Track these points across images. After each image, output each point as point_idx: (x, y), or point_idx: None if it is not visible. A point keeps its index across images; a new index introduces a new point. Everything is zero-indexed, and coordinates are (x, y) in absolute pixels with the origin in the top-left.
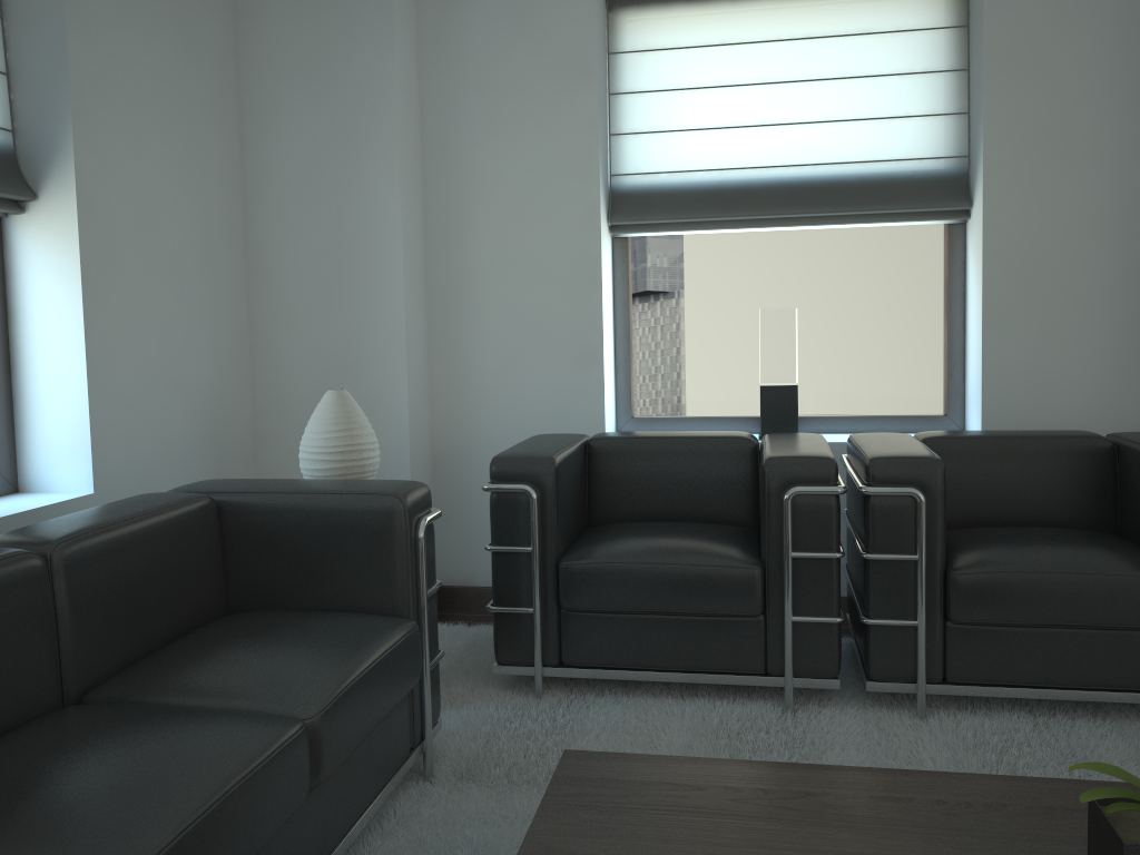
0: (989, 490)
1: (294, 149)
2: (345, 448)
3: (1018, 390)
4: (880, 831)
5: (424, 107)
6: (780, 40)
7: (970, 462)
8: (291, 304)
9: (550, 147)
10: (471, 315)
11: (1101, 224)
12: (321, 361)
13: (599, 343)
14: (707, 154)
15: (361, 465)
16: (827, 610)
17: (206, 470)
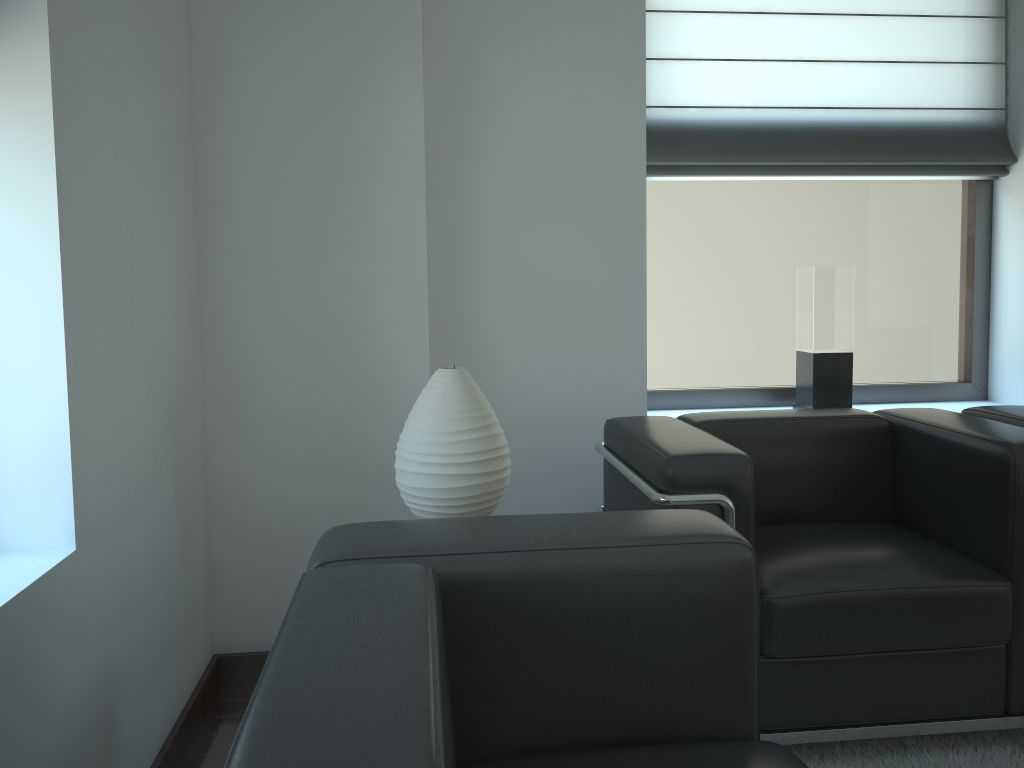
0: None
1: (270, 35)
2: (485, 454)
3: None
4: None
5: (425, 1)
6: None
7: None
8: (262, 248)
9: (586, 64)
10: (483, 269)
11: None
12: (306, 326)
13: (641, 304)
14: (741, 89)
15: (502, 479)
16: None
17: (171, 486)
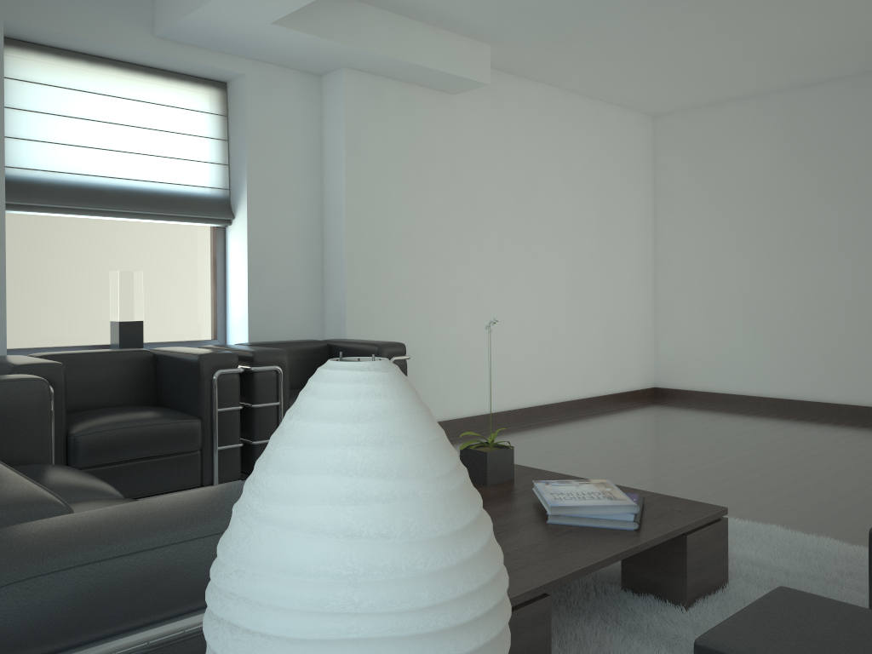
0: None
1: None
2: None
3: (265, 321)
4: None
5: None
6: (122, 98)
7: None
8: None
9: None
10: None
11: (300, 234)
12: None
13: (3, 290)
14: (72, 162)
15: None
16: (236, 440)
17: None
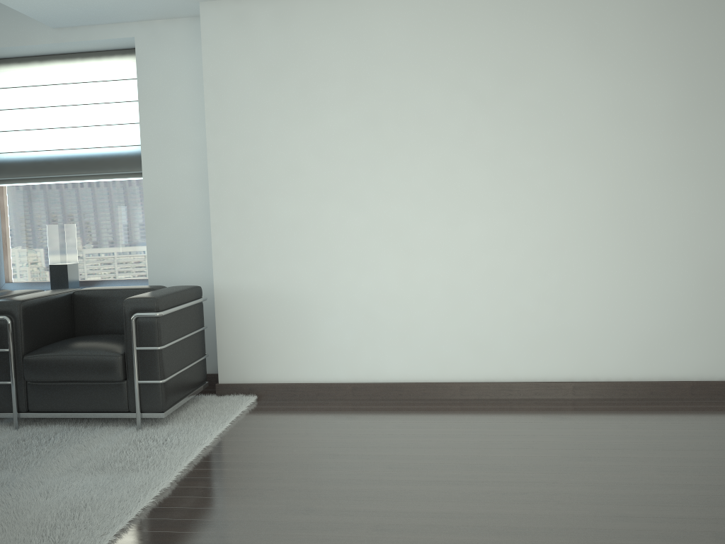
0: (102, 316)
1: None
2: None
3: (164, 265)
4: None
5: None
6: (64, 84)
7: (93, 302)
8: None
9: None
10: None
11: (197, 180)
12: None
13: None
14: (30, 143)
15: None
16: None
17: None
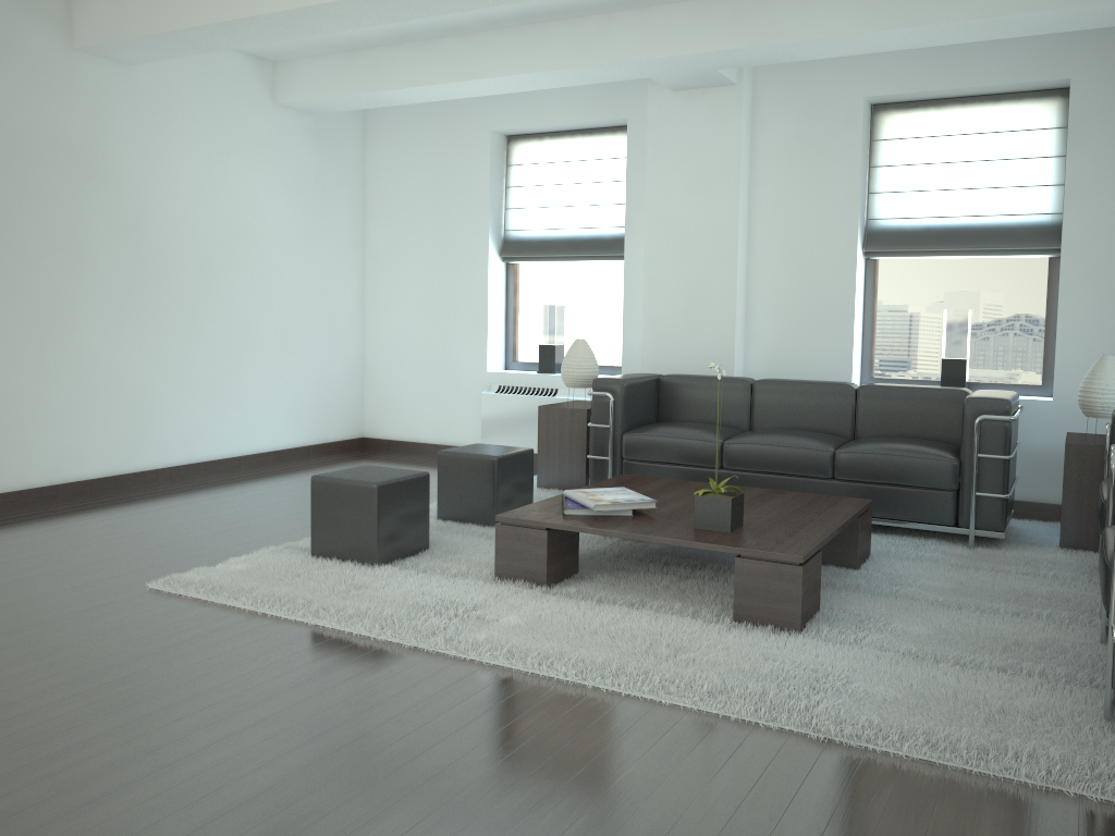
0: None
1: None
2: (1083, 389)
3: None
4: (785, 515)
5: None
6: None
7: None
8: None
9: None
10: None
11: None
12: None
13: None
14: None
15: (1088, 401)
16: None
17: None
